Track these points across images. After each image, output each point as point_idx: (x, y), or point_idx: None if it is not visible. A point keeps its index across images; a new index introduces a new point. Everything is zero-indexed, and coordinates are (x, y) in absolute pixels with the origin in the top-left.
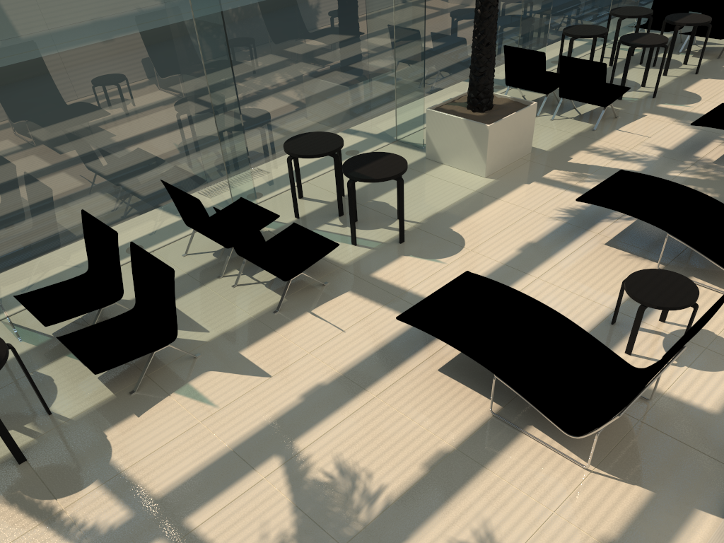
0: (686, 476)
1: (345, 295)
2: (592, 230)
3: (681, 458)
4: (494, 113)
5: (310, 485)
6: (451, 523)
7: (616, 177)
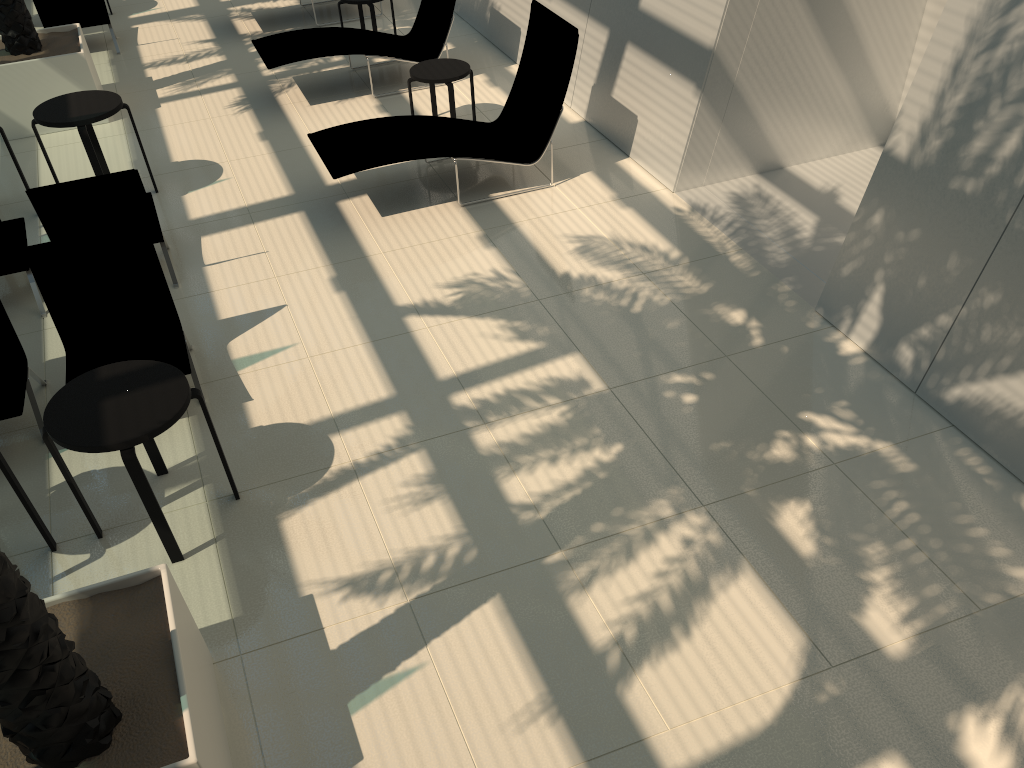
0: (588, 157)
1: (206, 240)
2: (284, 104)
3: (572, 153)
4: (56, 46)
5: (459, 304)
6: (555, 249)
7: (260, 45)
